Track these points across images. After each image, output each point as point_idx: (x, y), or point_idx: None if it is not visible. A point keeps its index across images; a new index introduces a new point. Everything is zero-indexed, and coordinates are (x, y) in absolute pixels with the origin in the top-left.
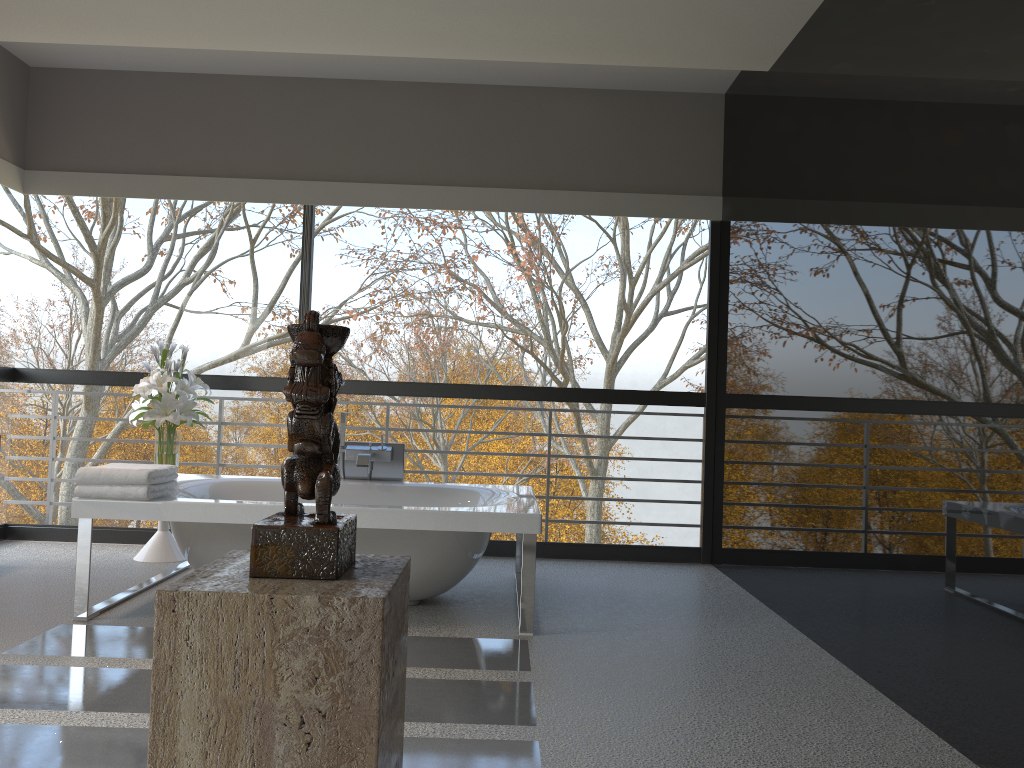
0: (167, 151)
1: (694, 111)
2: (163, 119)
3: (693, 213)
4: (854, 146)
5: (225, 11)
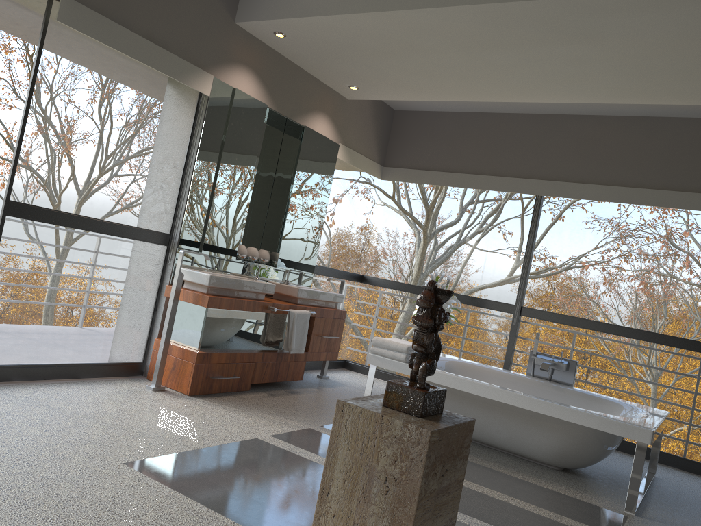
0: (459, 158)
1: None
2: (459, 139)
3: None
4: None
5: (494, 81)
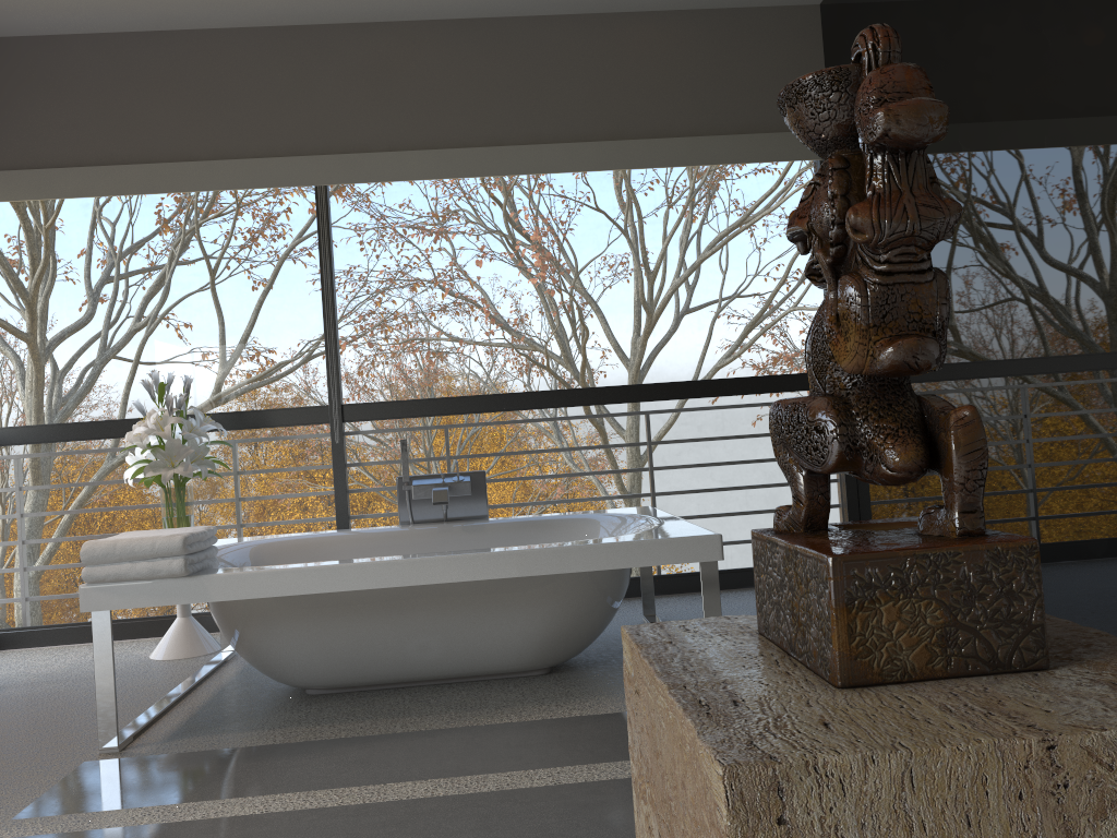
0: (131, 133)
1: (785, 29)
2: (121, 93)
3: (798, 153)
4: (1089, 3)
5: None
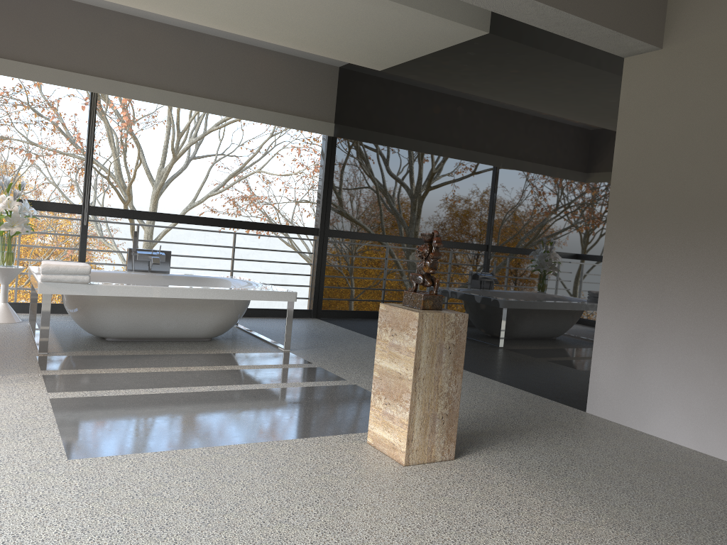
0: None
1: (324, 74)
2: None
3: (320, 130)
4: (443, 132)
5: None
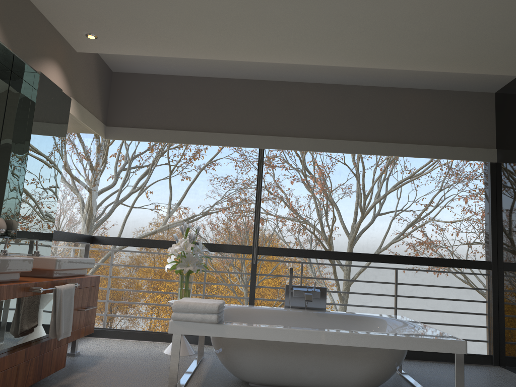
0: (184, 117)
1: (478, 102)
2: (183, 100)
3: (480, 158)
4: None
5: (251, 37)
